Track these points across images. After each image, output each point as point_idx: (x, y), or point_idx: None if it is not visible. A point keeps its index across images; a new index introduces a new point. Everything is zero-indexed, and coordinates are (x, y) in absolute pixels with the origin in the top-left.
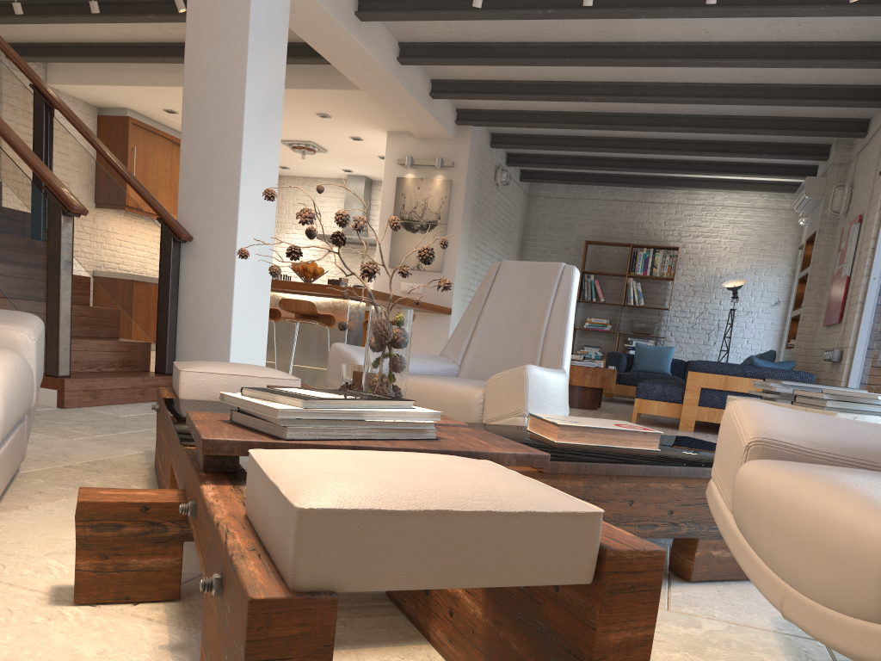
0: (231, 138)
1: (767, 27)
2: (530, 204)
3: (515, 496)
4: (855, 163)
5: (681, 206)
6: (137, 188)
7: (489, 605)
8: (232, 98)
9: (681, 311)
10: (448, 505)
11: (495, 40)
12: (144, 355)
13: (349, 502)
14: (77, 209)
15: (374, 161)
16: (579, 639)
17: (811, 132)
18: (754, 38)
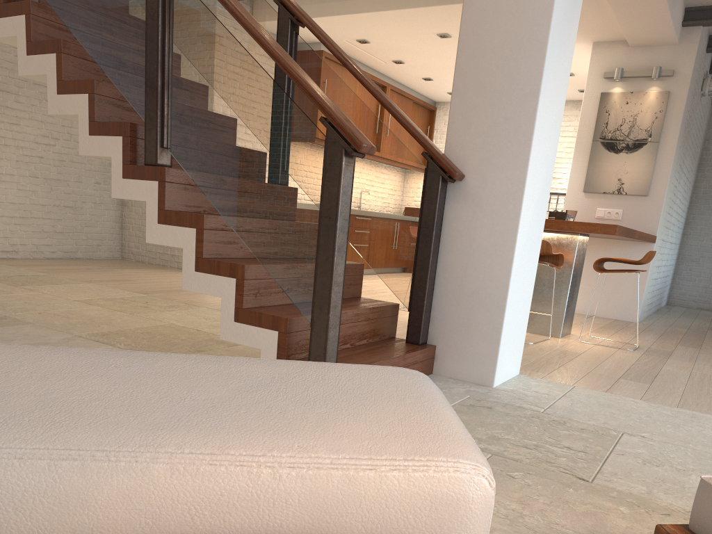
0: (530, 41)
1: None
2: None
3: None
4: None
5: None
6: (398, 116)
7: None
8: None
9: None
10: None
11: None
12: (392, 320)
13: None
14: (365, 147)
15: None
16: None
17: None
18: None
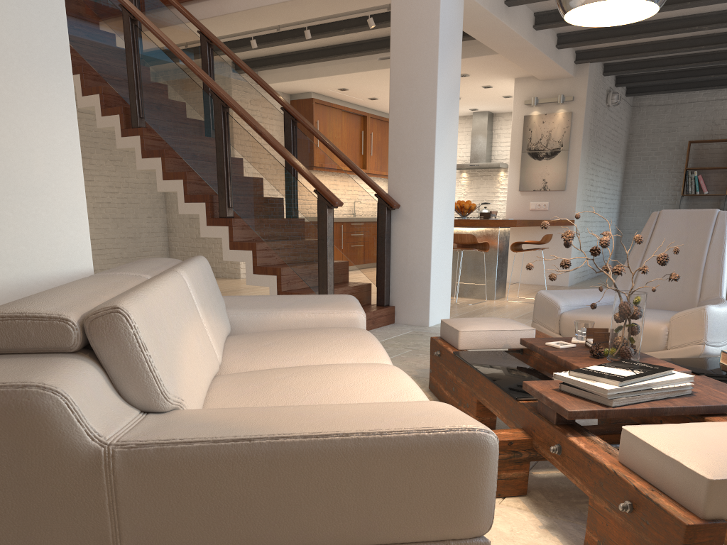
0: (426, 129)
1: None
2: (634, 114)
3: None
4: None
5: None
6: (359, 174)
7: None
8: (427, 98)
9: None
10: None
11: None
12: (368, 293)
13: None
14: (337, 204)
15: (498, 100)
16: None
17: None
18: None
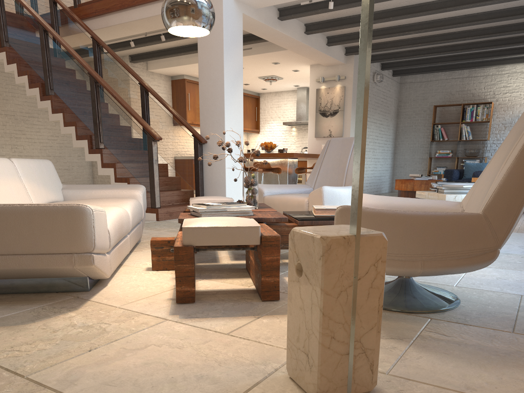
0: (219, 95)
1: None
2: (401, 88)
3: (237, 223)
4: None
5: (494, 76)
6: (183, 123)
7: (254, 259)
8: (218, 76)
9: (497, 140)
10: (218, 225)
11: (352, 14)
12: (191, 196)
13: (194, 225)
14: (157, 138)
15: (308, 79)
16: (260, 260)
17: None
18: None
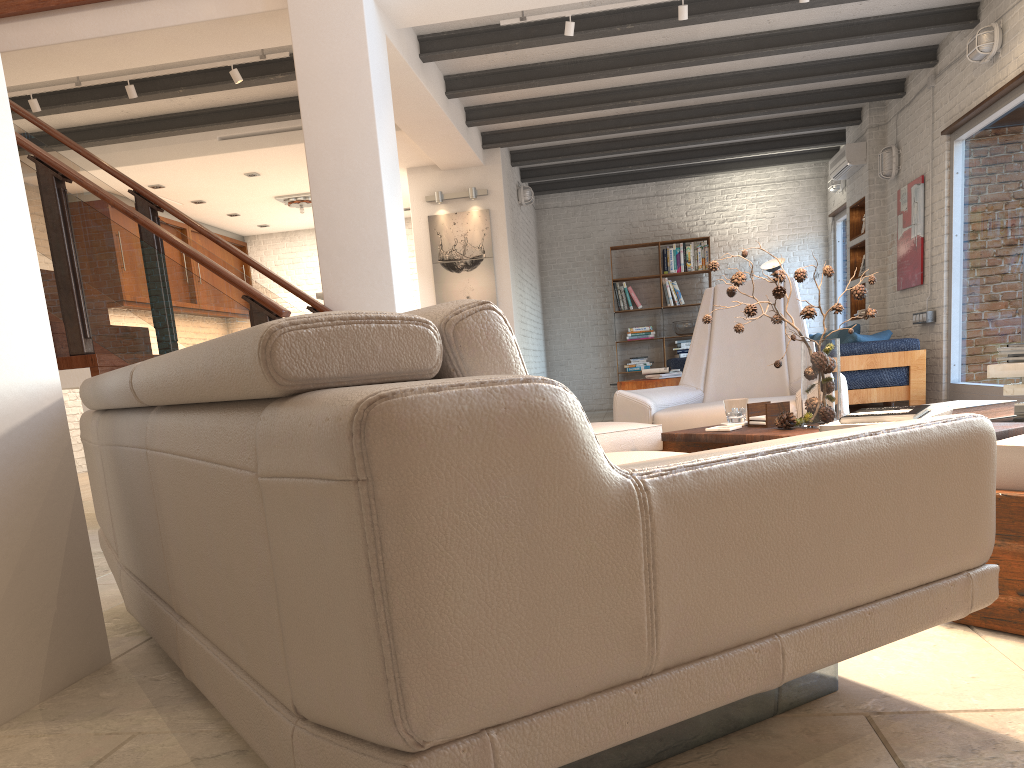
0: (371, 212)
1: (829, 10)
2: (539, 218)
3: None
4: (895, 123)
5: (700, 193)
6: (278, 280)
7: None
8: (366, 170)
9: None
10: None
11: (550, 59)
12: None
13: None
14: (284, 313)
15: None
16: None
17: (852, 100)
18: (813, 21)
